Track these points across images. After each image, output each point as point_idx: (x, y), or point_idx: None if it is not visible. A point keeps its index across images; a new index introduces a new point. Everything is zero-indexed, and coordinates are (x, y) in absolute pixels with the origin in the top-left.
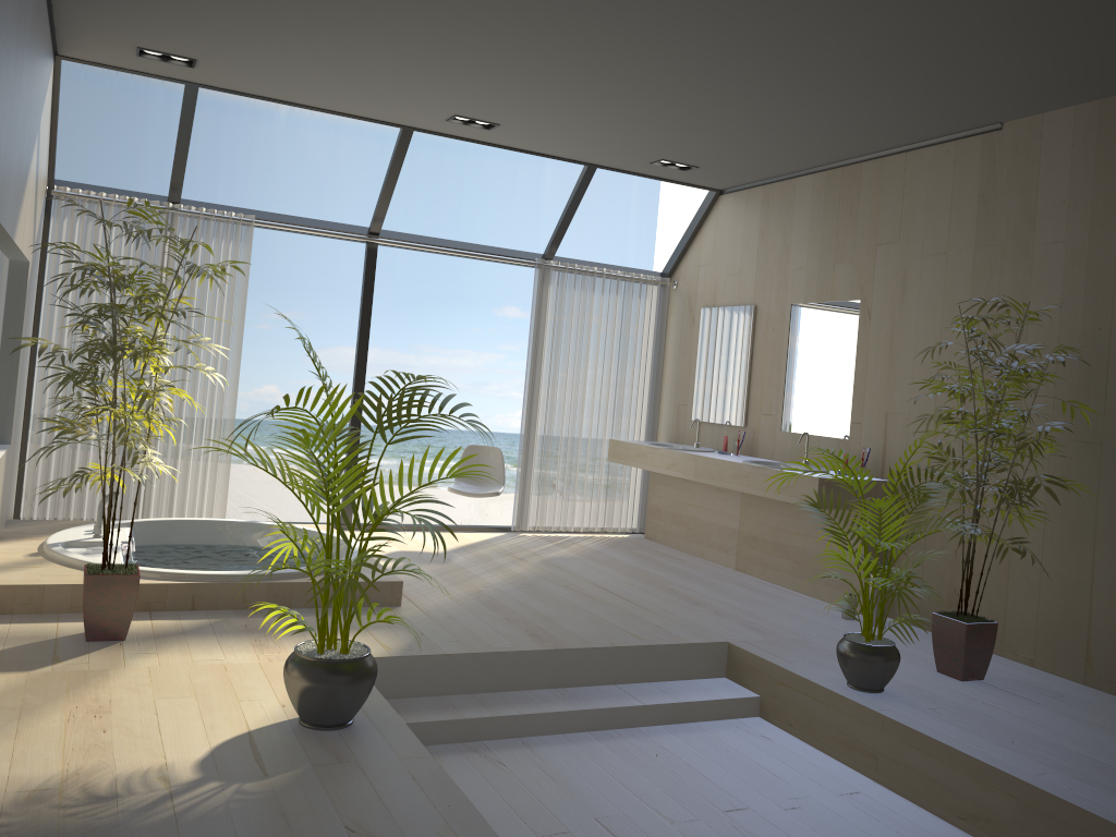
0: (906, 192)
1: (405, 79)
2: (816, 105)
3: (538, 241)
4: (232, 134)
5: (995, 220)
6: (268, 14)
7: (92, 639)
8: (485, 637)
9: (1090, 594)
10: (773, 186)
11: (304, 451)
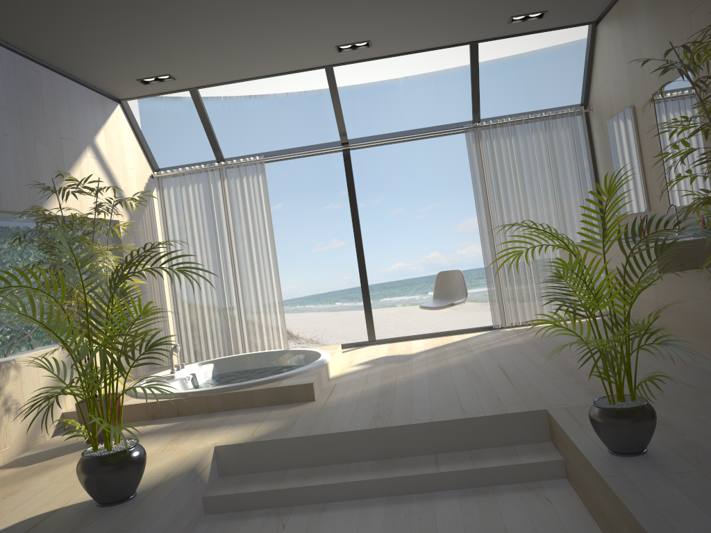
0: None
1: (270, 36)
2: None
3: None
4: (375, 106)
5: None
6: (144, 31)
7: (89, 442)
8: (336, 421)
9: None
10: (621, 0)
11: None
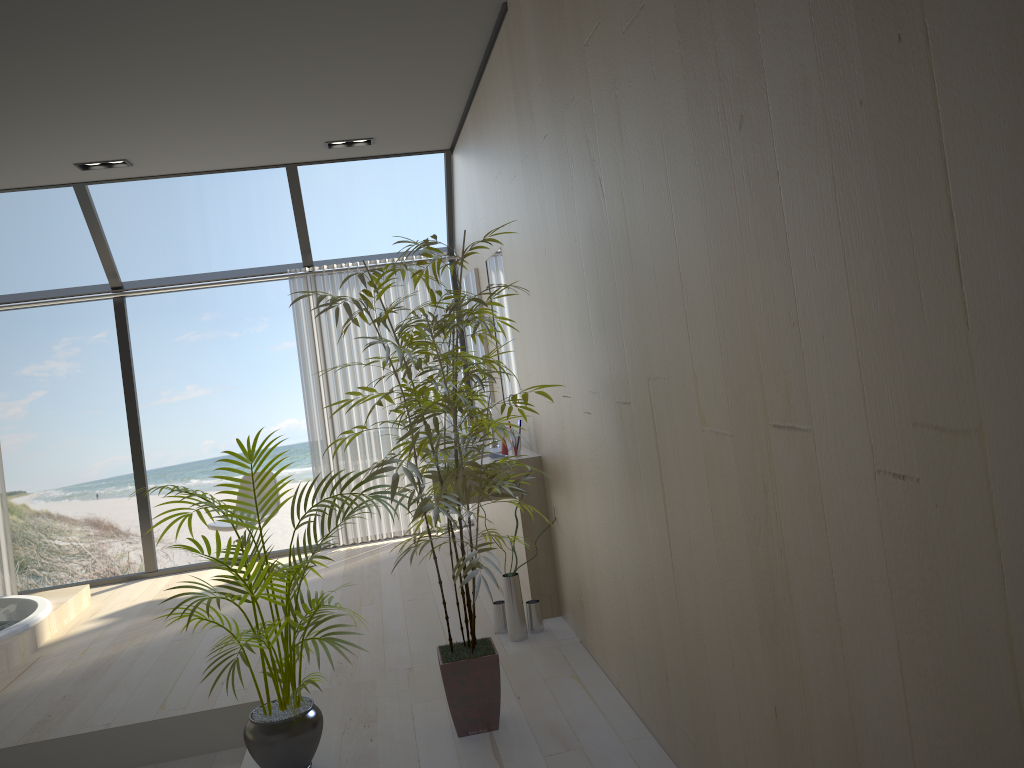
0: (494, 111)
1: None
2: (296, 52)
3: None
4: (257, 192)
5: (523, 124)
6: None
7: None
8: None
9: (626, 597)
10: (462, 134)
11: None
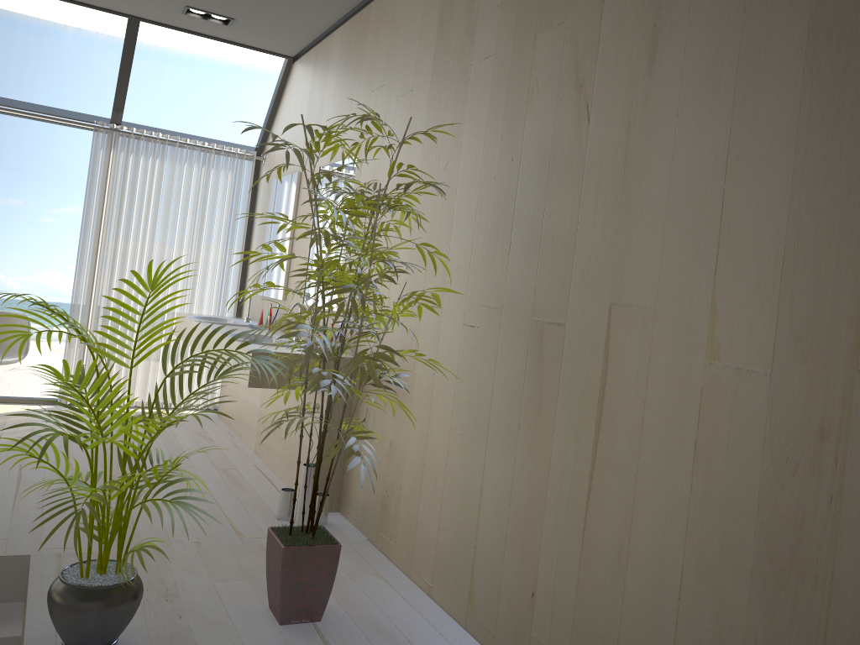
0: (394, 27)
1: None
2: None
3: None
4: (22, 49)
5: (448, 42)
6: None
7: None
8: None
9: (479, 508)
10: (321, 45)
11: None
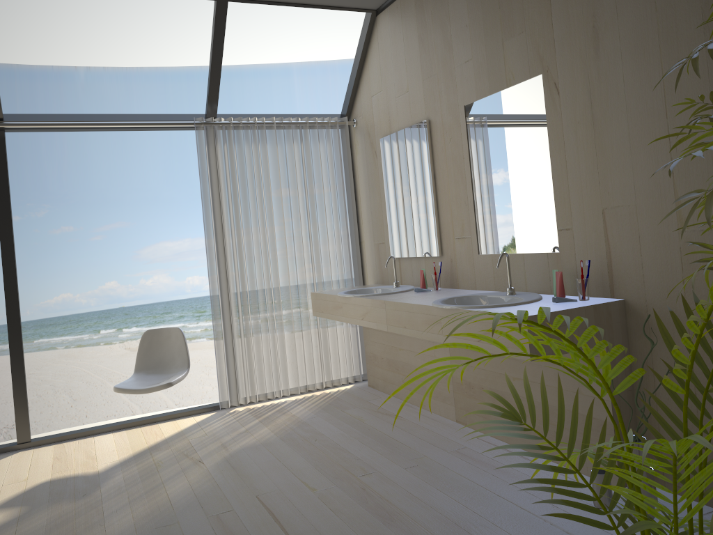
0: None
1: None
2: None
3: None
4: (44, 95)
5: None
6: None
7: None
8: None
9: None
10: None
11: (147, 327)
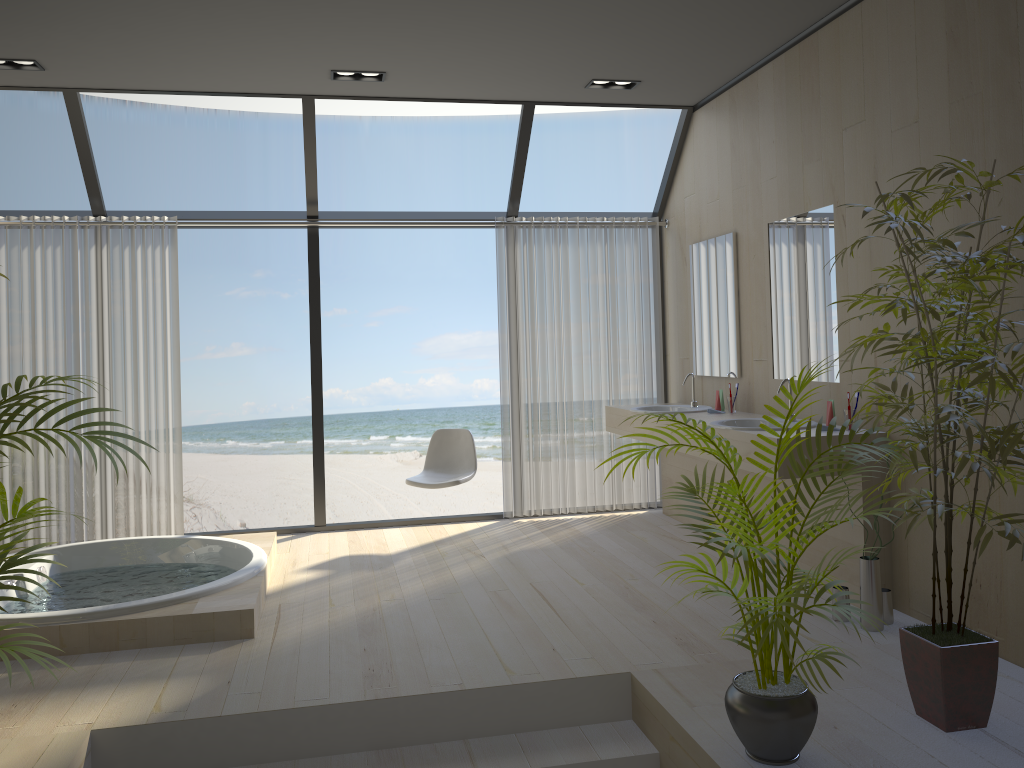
0: (866, 54)
1: (234, 35)
2: None
3: (624, 205)
4: (323, 151)
5: (969, 61)
6: None
7: None
8: (304, 682)
9: None
10: (737, 88)
11: (424, 436)
